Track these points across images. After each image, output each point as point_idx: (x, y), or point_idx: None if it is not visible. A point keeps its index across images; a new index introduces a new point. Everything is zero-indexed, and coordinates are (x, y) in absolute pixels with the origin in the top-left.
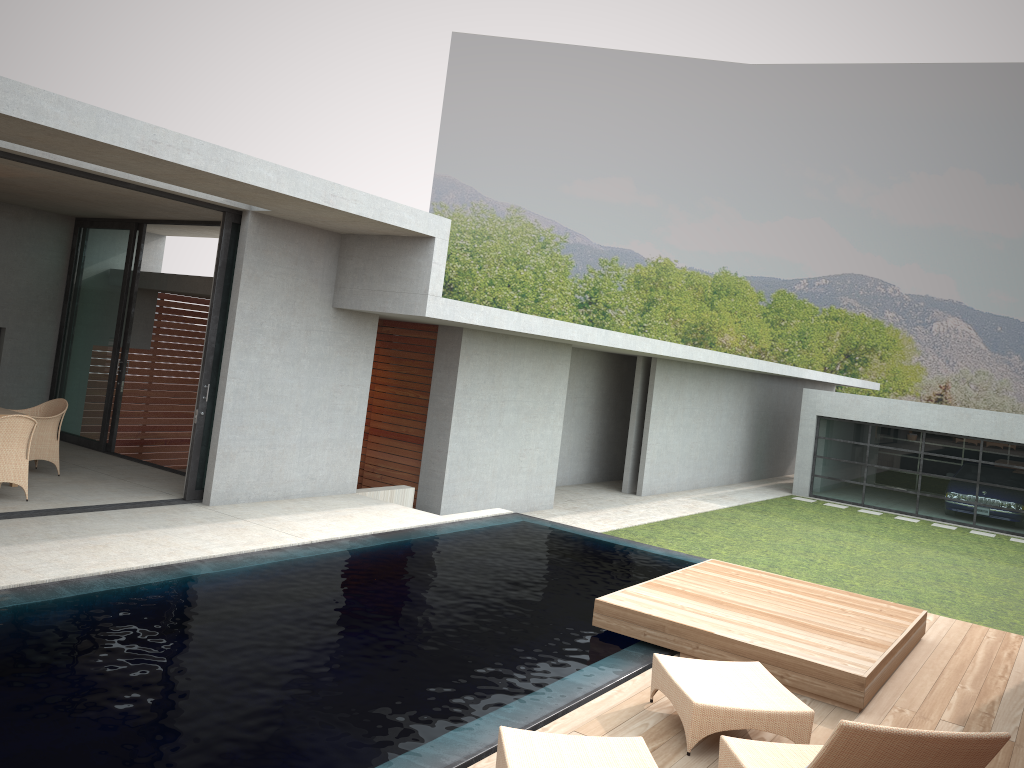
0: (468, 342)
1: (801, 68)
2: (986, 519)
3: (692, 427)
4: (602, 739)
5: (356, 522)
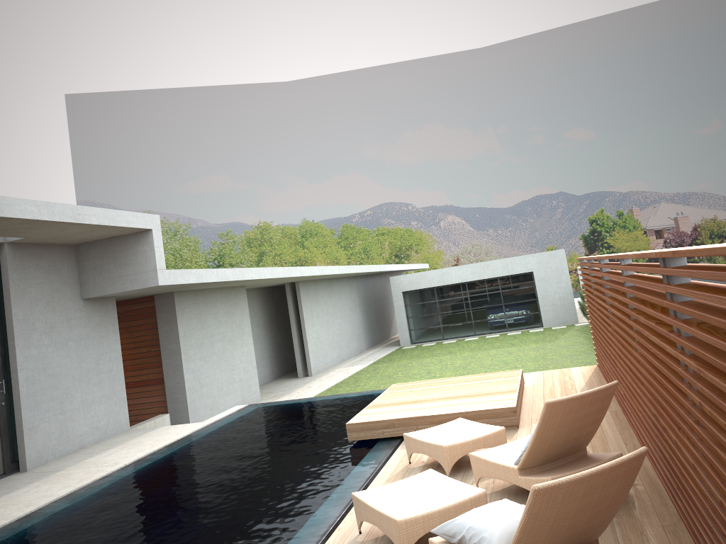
0: (179, 301)
1: (319, 78)
2: (513, 324)
3: (330, 321)
4: (411, 477)
5: (147, 444)
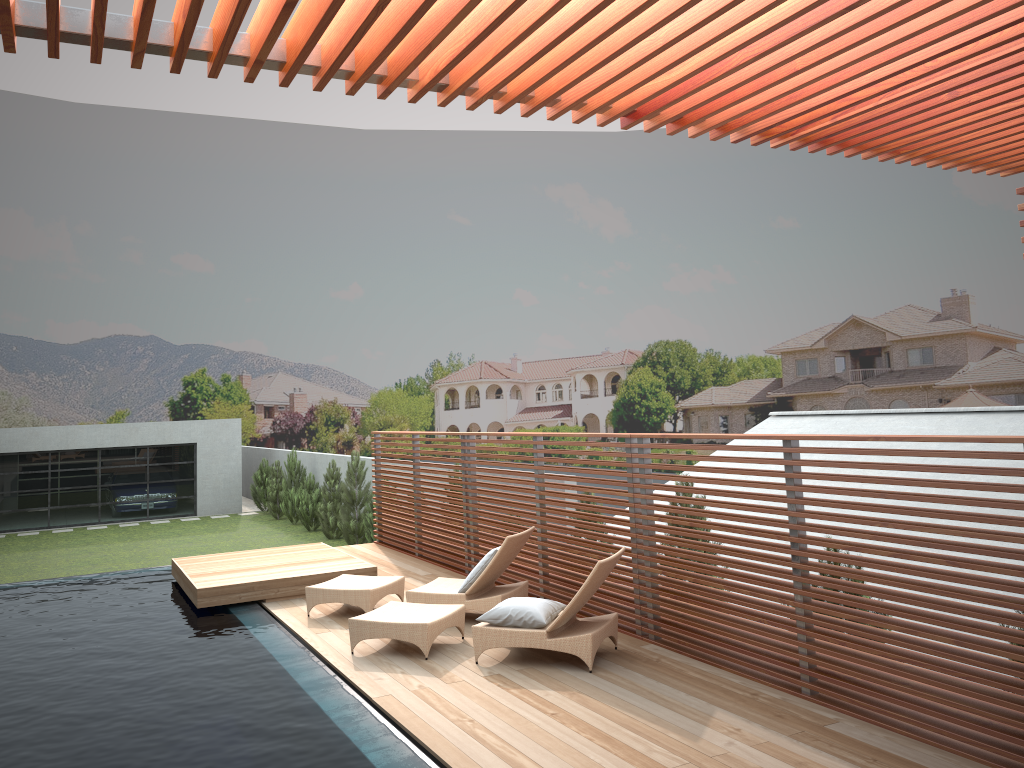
0: None
1: None
2: (157, 510)
3: None
4: (382, 607)
5: None
